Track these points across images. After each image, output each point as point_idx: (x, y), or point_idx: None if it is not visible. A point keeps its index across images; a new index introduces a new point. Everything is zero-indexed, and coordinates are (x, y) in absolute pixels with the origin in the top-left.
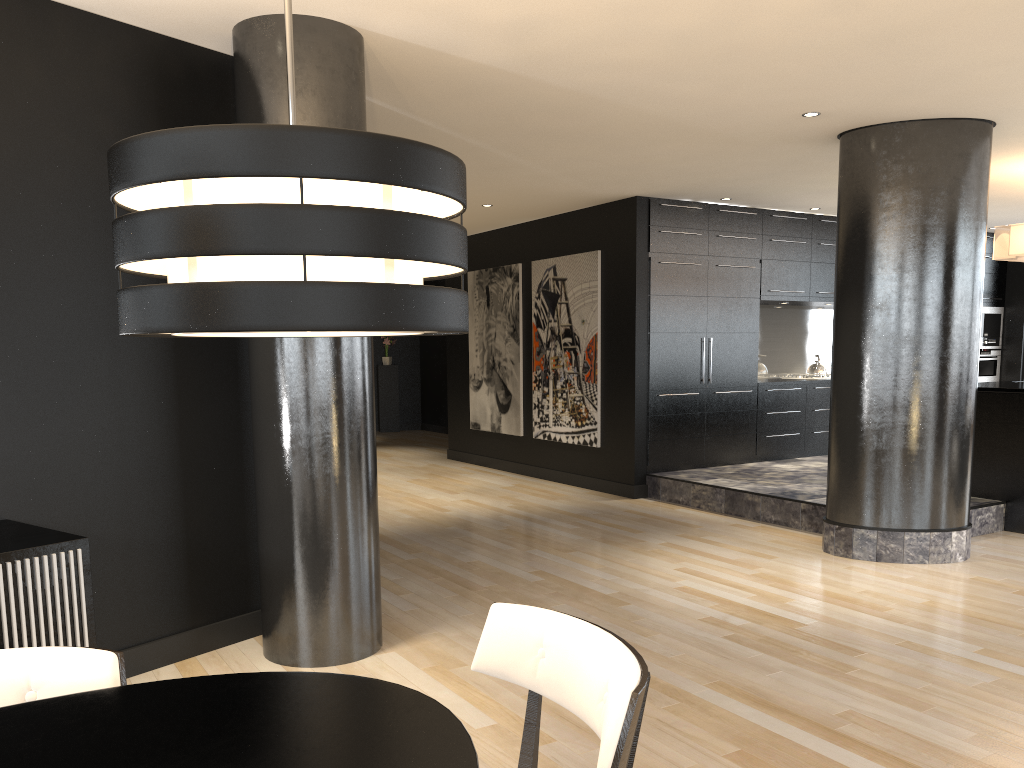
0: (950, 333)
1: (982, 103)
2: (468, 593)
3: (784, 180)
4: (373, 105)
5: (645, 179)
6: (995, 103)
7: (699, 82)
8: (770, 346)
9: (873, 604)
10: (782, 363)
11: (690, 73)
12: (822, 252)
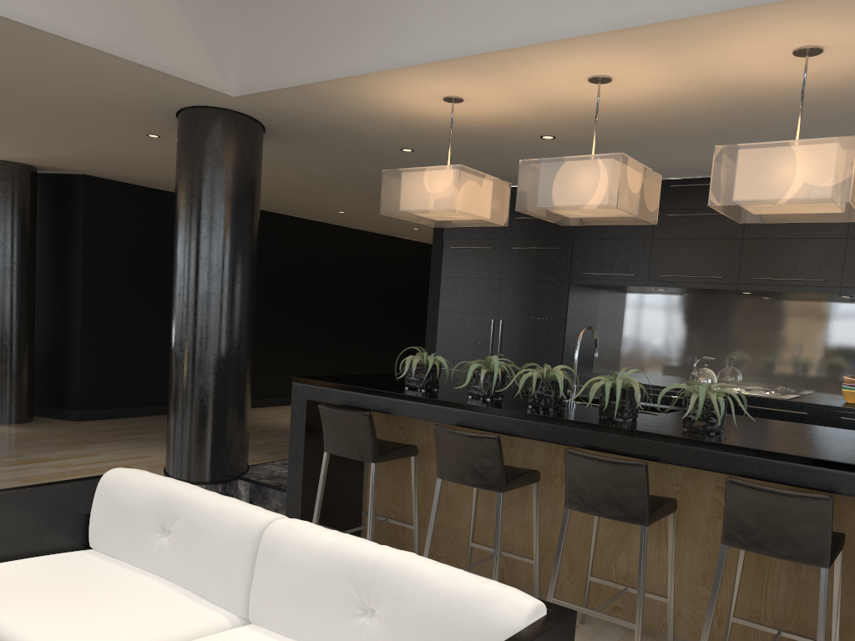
0: (172, 299)
1: (128, 104)
2: (93, 431)
3: (418, 163)
4: (118, 176)
5: (365, 180)
6: (128, 102)
7: (70, 141)
8: (690, 343)
9: (38, 480)
10: (711, 366)
11: (51, 140)
12: (674, 225)
